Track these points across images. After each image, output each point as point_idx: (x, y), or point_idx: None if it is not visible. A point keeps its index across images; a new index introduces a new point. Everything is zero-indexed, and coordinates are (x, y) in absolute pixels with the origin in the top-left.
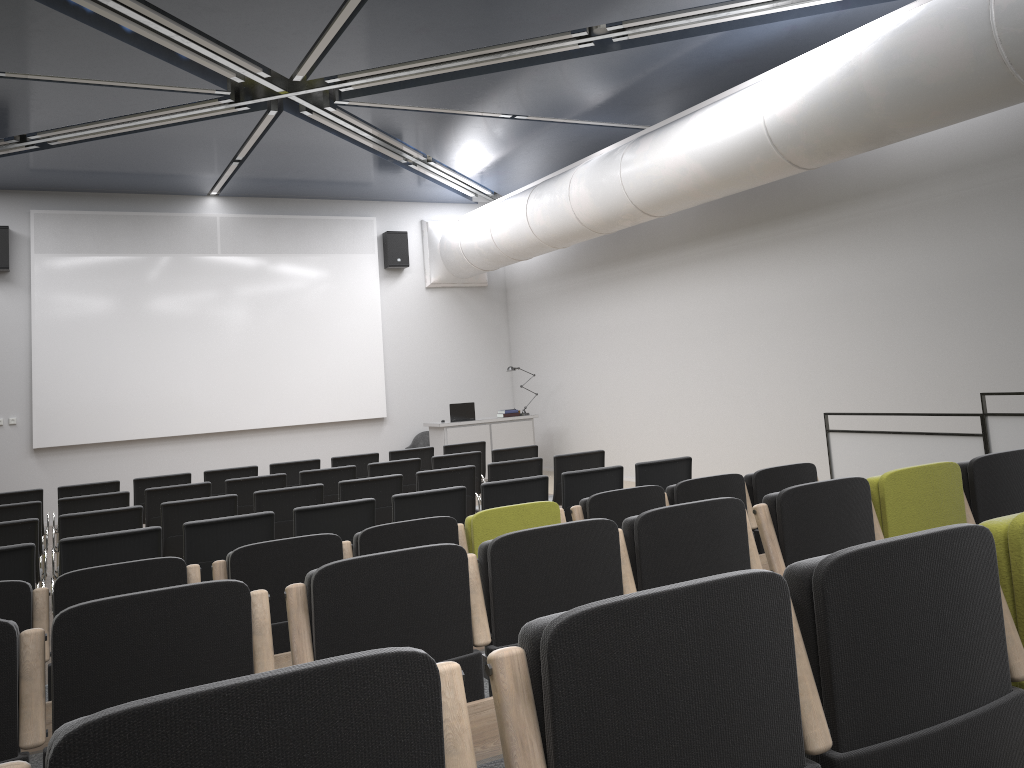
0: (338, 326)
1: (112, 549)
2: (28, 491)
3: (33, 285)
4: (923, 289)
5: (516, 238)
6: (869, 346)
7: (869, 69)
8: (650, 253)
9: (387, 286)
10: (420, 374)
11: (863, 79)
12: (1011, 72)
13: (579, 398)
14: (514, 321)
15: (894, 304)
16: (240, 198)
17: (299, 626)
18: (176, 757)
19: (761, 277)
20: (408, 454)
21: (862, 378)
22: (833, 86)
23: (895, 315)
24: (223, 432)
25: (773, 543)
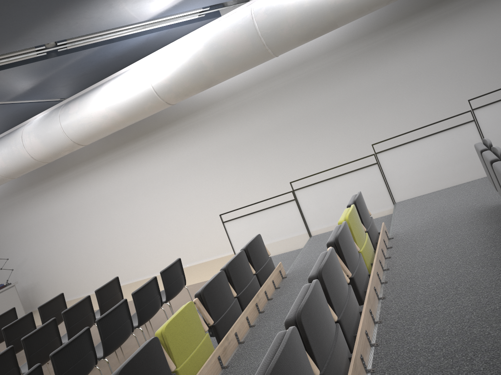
0: None
1: None
2: None
3: None
4: (230, 149)
5: None
6: (211, 181)
7: (203, 53)
8: (73, 167)
9: None
10: None
11: (201, 58)
12: (267, 48)
13: (42, 261)
14: None
15: (219, 159)
16: None
17: None
18: None
19: (146, 163)
20: None
21: (212, 196)
22: (186, 63)
23: (220, 163)
24: None
25: (342, 262)
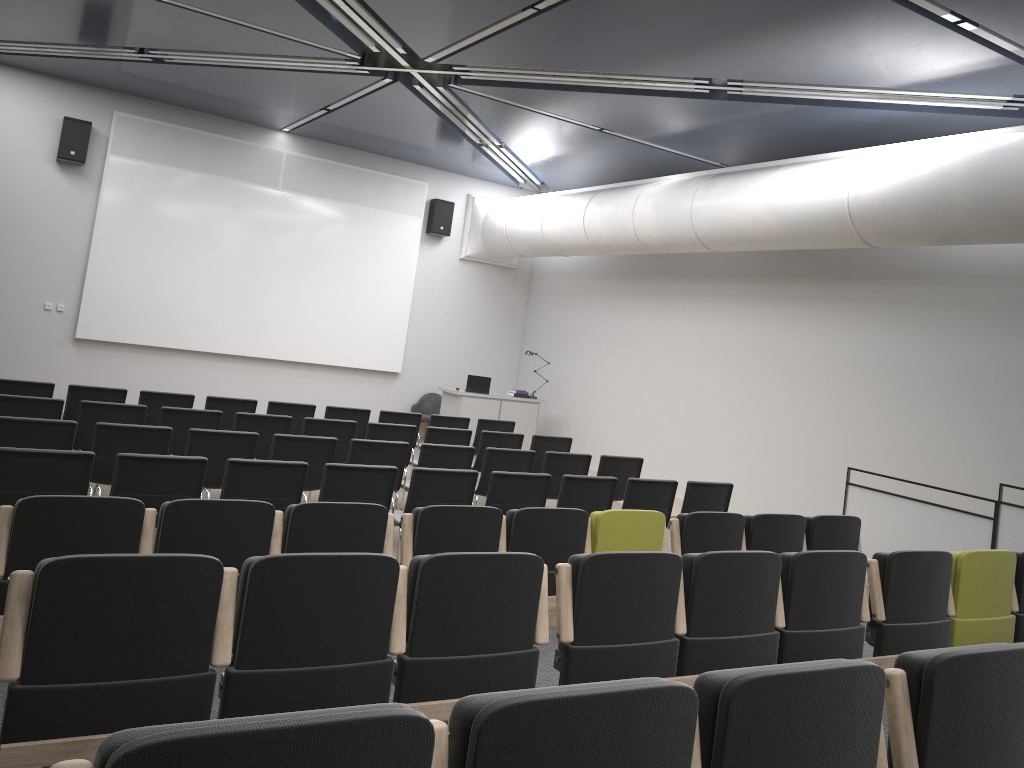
0: (374, 279)
1: (266, 475)
2: (115, 389)
3: (103, 183)
4: (949, 374)
5: (567, 236)
6: (886, 412)
7: (961, 179)
8: (689, 278)
9: (425, 250)
10: (438, 339)
11: (953, 186)
12: None
13: (586, 393)
14: (534, 307)
15: (919, 380)
16: (308, 139)
17: (566, 596)
18: (782, 707)
19: (795, 326)
20: (447, 420)
21: (873, 438)
22: (923, 184)
23: (917, 390)
24: (250, 357)
25: (878, 592)
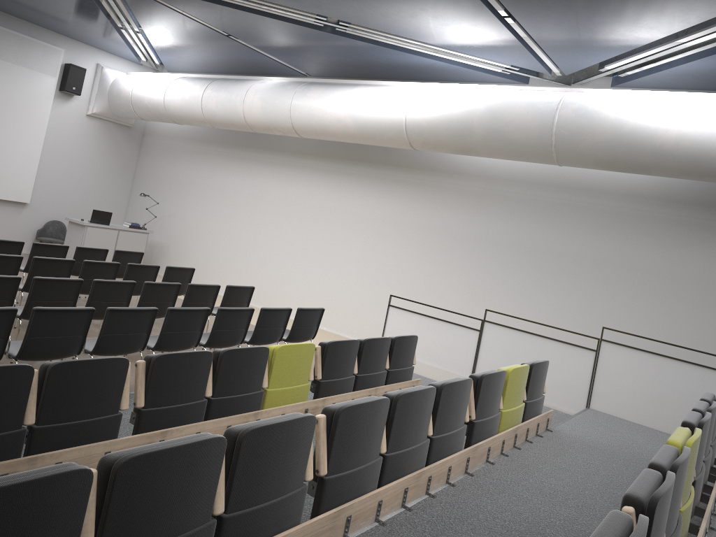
0: (10, 124)
1: None
2: None
3: None
4: (447, 234)
5: (186, 110)
6: (405, 255)
7: (480, 115)
8: (274, 151)
9: (57, 104)
10: (64, 177)
11: (475, 119)
12: (552, 150)
13: (186, 227)
14: (144, 158)
15: (428, 237)
16: None
17: (323, 440)
18: None
19: (350, 194)
20: (90, 251)
21: (395, 272)
22: (456, 115)
23: (426, 243)
24: None
25: (473, 401)
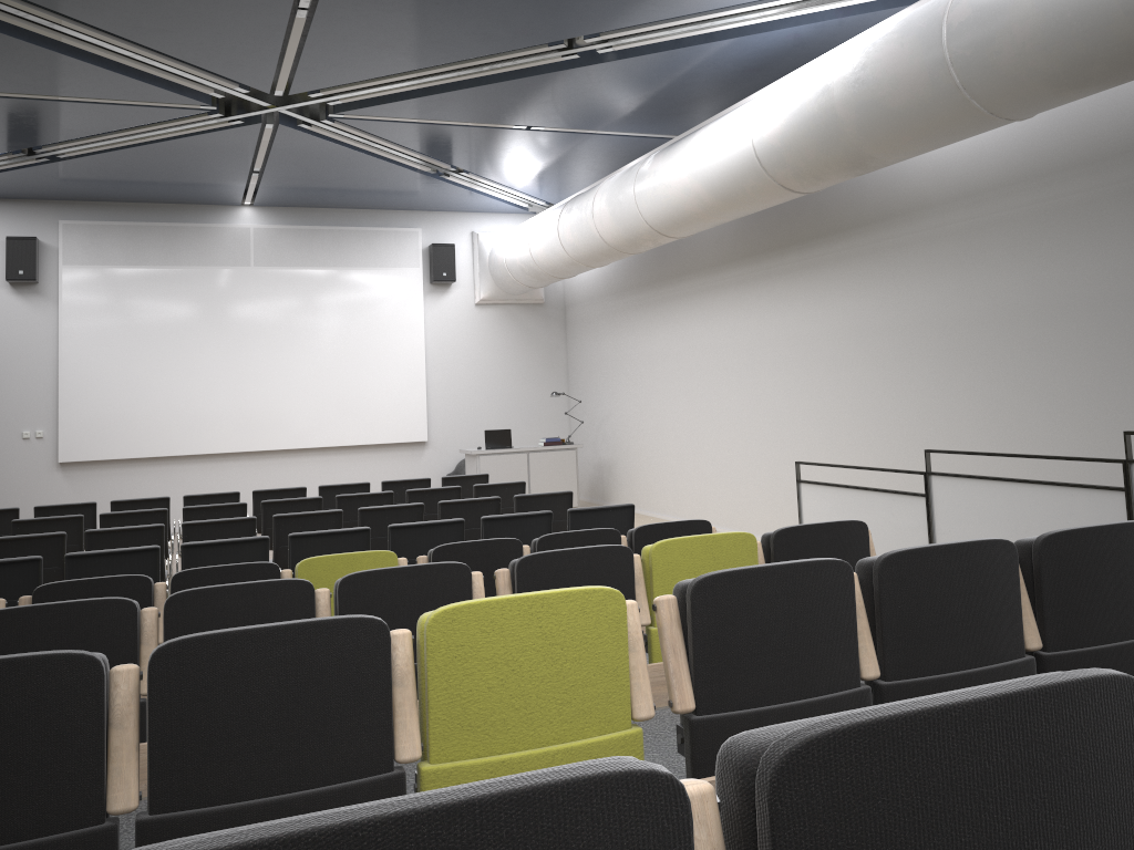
0: (377, 344)
1: None
2: (4, 509)
3: (61, 297)
4: (932, 327)
5: (551, 255)
6: (882, 387)
7: (840, 89)
8: (690, 274)
9: (433, 302)
10: (466, 396)
11: (835, 99)
12: (966, 97)
13: (626, 428)
14: (571, 342)
15: (906, 342)
16: (276, 208)
17: None
18: None
19: (788, 306)
20: (402, 485)
21: (875, 422)
22: (810, 106)
23: (906, 354)
24: (253, 452)
25: None
